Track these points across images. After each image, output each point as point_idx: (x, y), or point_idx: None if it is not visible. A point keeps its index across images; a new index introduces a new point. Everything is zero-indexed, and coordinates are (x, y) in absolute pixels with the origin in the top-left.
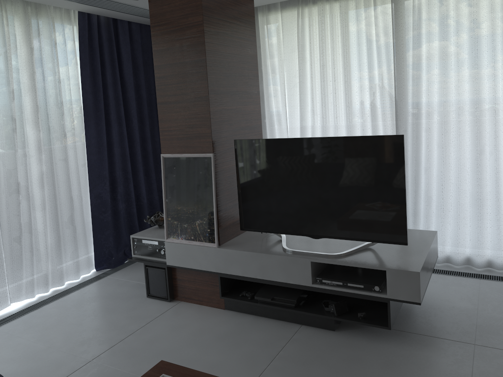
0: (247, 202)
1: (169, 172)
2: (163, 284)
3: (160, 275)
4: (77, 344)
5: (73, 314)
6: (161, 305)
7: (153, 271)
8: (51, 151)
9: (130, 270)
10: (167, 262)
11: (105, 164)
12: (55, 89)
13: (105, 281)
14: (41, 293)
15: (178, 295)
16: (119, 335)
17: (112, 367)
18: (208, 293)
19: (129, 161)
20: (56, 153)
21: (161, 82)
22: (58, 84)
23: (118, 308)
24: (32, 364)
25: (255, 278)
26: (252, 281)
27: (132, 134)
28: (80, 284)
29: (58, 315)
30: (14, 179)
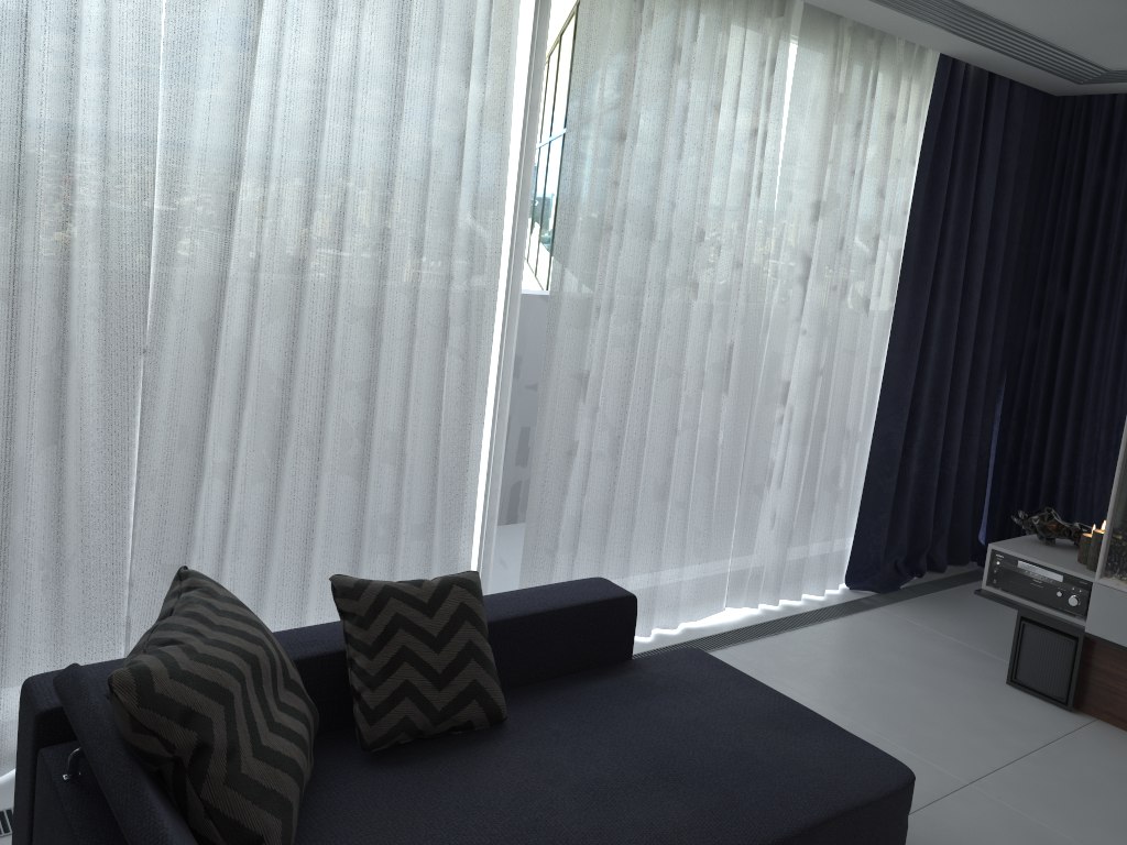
0: None
1: None
2: (1060, 669)
3: (1058, 648)
4: (912, 737)
5: (861, 670)
6: (1052, 712)
7: (1040, 634)
8: (839, 332)
9: (925, 610)
10: (1088, 627)
11: (912, 377)
12: (872, 209)
13: (882, 617)
14: (765, 604)
15: (1092, 703)
16: (995, 748)
17: (1028, 817)
18: None
19: (949, 379)
20: (841, 336)
21: None
22: (880, 200)
23: (951, 686)
24: None
25: None
26: None
27: (965, 322)
28: (831, 609)
29: (829, 661)
30: (782, 375)
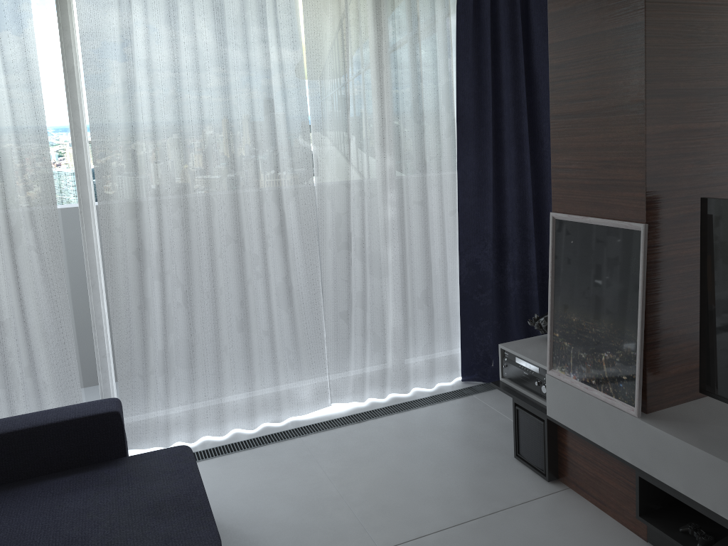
0: (720, 339)
1: (562, 248)
2: (539, 446)
3: (536, 428)
4: (377, 508)
5: (398, 449)
6: (531, 482)
7: (526, 417)
8: (401, 190)
9: None
10: (548, 411)
11: (488, 214)
12: (413, 92)
13: (467, 403)
14: (375, 398)
15: (565, 475)
16: (440, 517)
17: None
18: (617, 496)
19: (531, 211)
20: (410, 192)
21: (559, 75)
22: (417, 84)
23: (462, 461)
24: (307, 519)
25: (714, 513)
26: (706, 515)
27: (541, 164)
28: (430, 398)
29: (378, 443)
30: (343, 229)
